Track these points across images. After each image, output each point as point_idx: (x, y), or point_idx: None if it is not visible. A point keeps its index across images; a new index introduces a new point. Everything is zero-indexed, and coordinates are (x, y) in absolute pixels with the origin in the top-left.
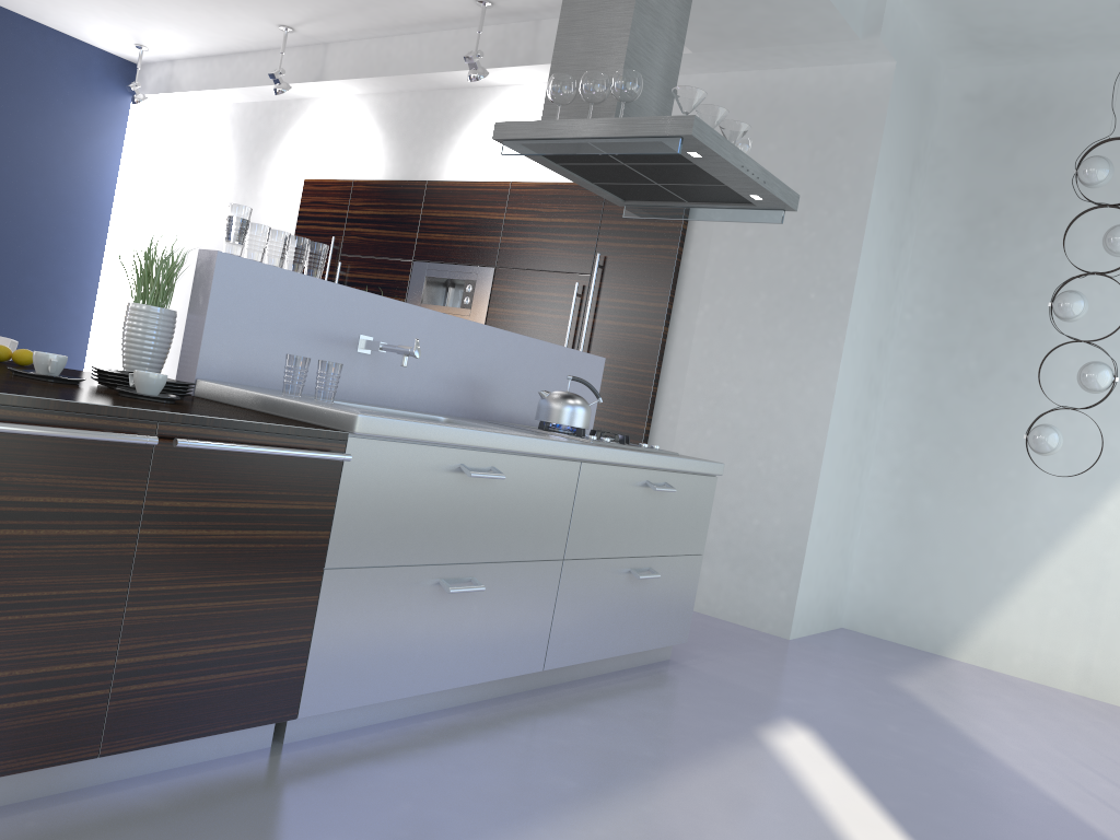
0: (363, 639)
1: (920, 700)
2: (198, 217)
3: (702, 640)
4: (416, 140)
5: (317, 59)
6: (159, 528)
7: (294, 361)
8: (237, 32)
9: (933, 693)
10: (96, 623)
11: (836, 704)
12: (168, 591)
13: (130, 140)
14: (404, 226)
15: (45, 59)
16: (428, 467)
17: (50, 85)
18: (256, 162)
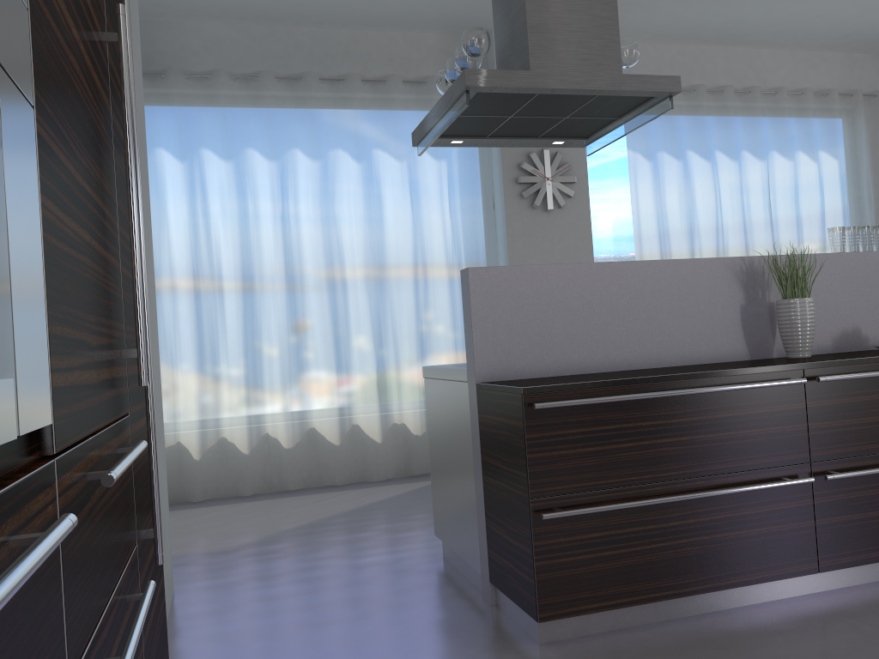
0: None
1: (272, 534)
2: None
3: (328, 581)
4: None
5: None
6: None
7: None
8: None
9: (230, 540)
10: None
11: (379, 528)
12: None
13: None
14: None
15: None
16: None
17: None
18: None
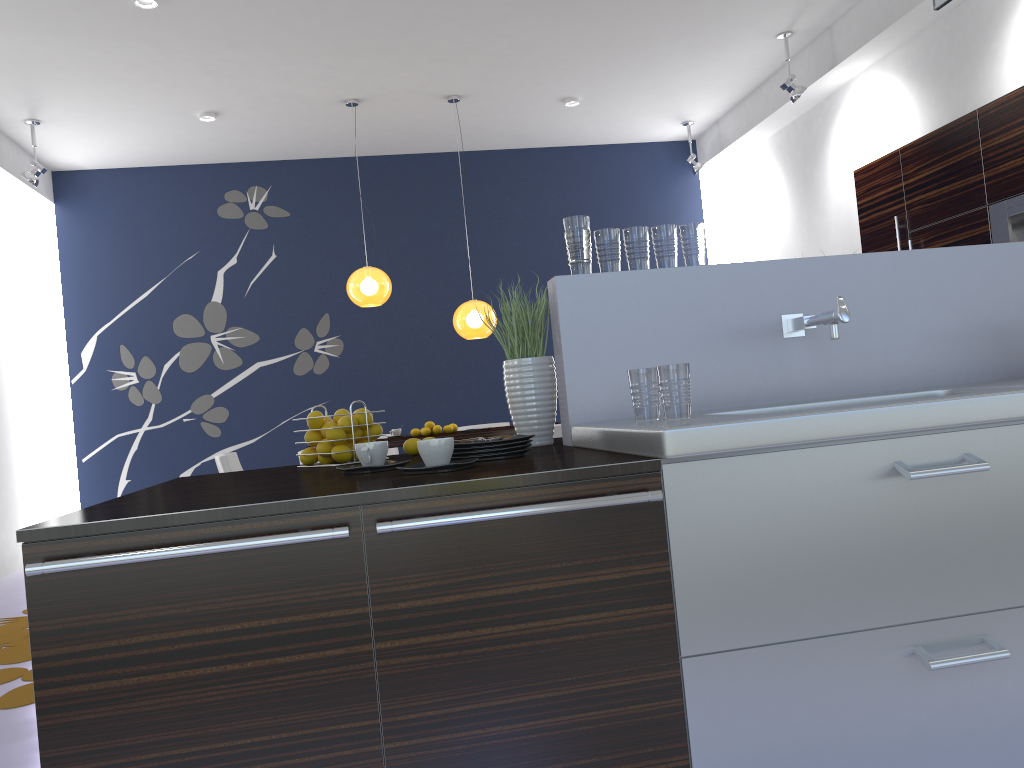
0: (788, 754)
1: None
2: (776, 250)
3: None
4: (952, 72)
5: (826, 47)
6: (400, 638)
7: (634, 377)
8: (747, 64)
9: None
10: (350, 767)
11: None
12: (438, 716)
13: (710, 207)
14: (965, 172)
15: (621, 171)
16: (828, 479)
17: (631, 190)
18: (808, 176)
